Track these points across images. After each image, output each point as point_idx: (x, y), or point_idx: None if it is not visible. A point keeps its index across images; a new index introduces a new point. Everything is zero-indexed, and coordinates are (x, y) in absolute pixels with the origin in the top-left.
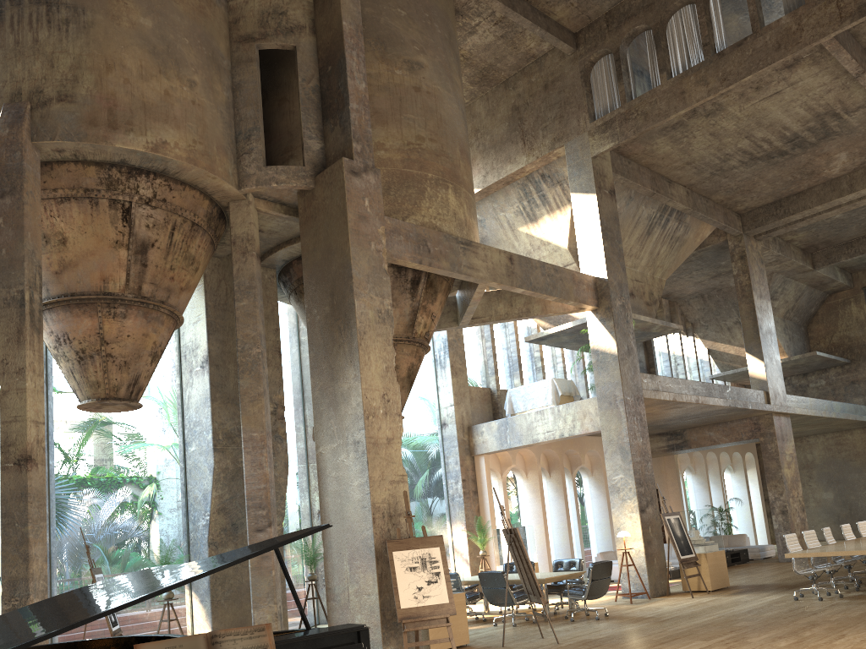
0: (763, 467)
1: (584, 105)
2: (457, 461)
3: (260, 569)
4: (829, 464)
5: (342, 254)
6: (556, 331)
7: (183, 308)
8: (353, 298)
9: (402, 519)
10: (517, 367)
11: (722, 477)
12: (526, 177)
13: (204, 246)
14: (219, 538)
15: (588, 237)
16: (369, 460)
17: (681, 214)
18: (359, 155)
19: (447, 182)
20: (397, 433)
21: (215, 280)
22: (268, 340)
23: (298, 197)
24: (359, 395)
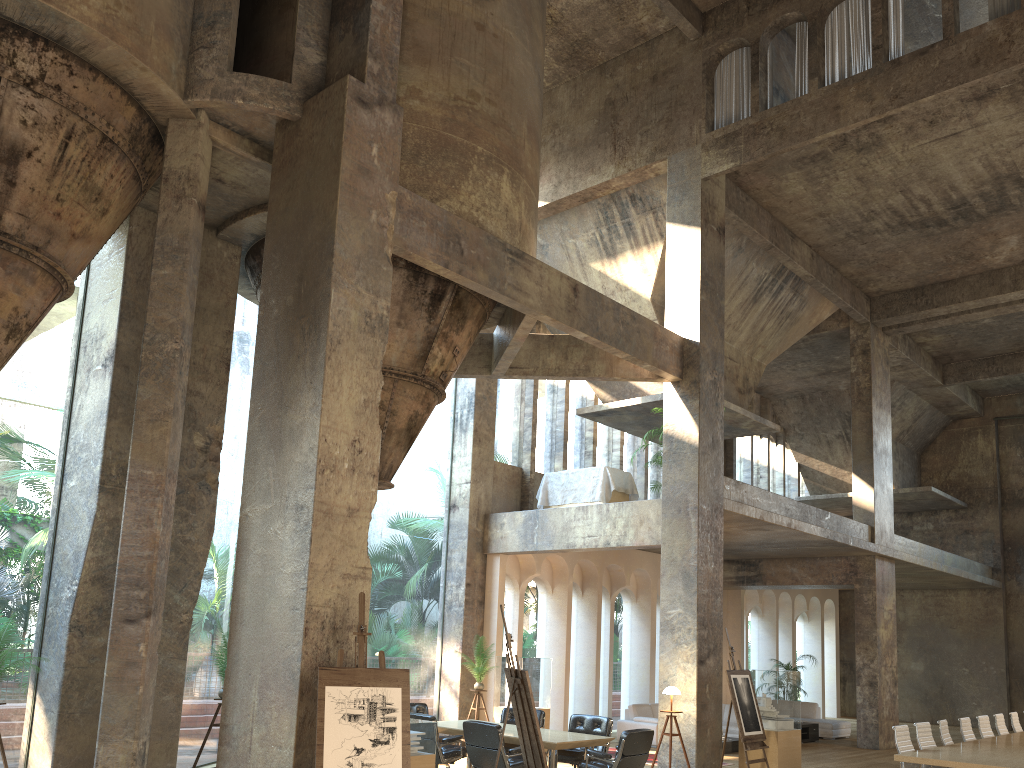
0: (843, 620)
1: (702, 108)
2: (464, 558)
3: (121, 681)
4: (923, 628)
5: (324, 219)
6: (618, 407)
7: (76, 267)
8: (330, 287)
9: (353, 635)
10: (562, 446)
11: (794, 626)
12: (610, 195)
13: (121, 178)
14: (88, 621)
15: (681, 284)
16: (315, 538)
17: (798, 283)
18: (375, 80)
19: (503, 164)
20: (365, 503)
21: (145, 243)
22: (213, 344)
23: (276, 131)
24: (315, 435)
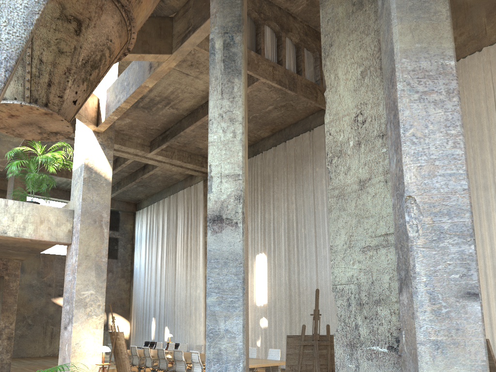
0: None
1: None
2: None
3: None
4: None
5: None
6: None
7: None
8: None
9: None
10: None
11: None
12: None
13: None
14: None
15: None
16: None
17: None
18: None
19: None
20: None
21: None
22: None
23: None
24: None
